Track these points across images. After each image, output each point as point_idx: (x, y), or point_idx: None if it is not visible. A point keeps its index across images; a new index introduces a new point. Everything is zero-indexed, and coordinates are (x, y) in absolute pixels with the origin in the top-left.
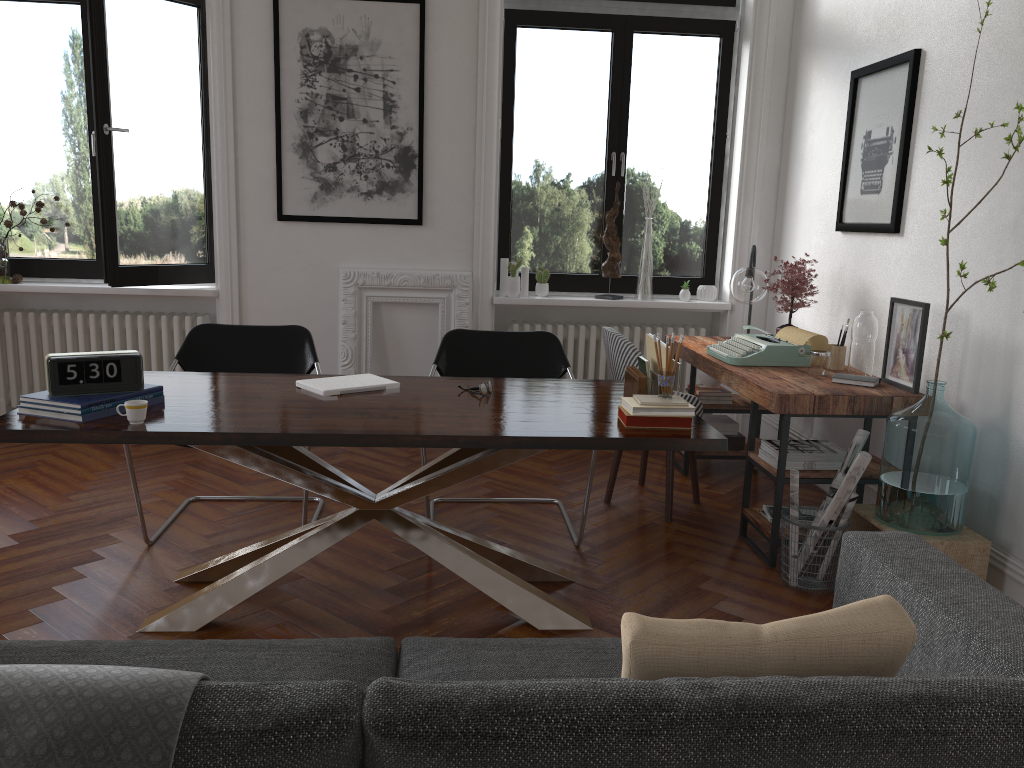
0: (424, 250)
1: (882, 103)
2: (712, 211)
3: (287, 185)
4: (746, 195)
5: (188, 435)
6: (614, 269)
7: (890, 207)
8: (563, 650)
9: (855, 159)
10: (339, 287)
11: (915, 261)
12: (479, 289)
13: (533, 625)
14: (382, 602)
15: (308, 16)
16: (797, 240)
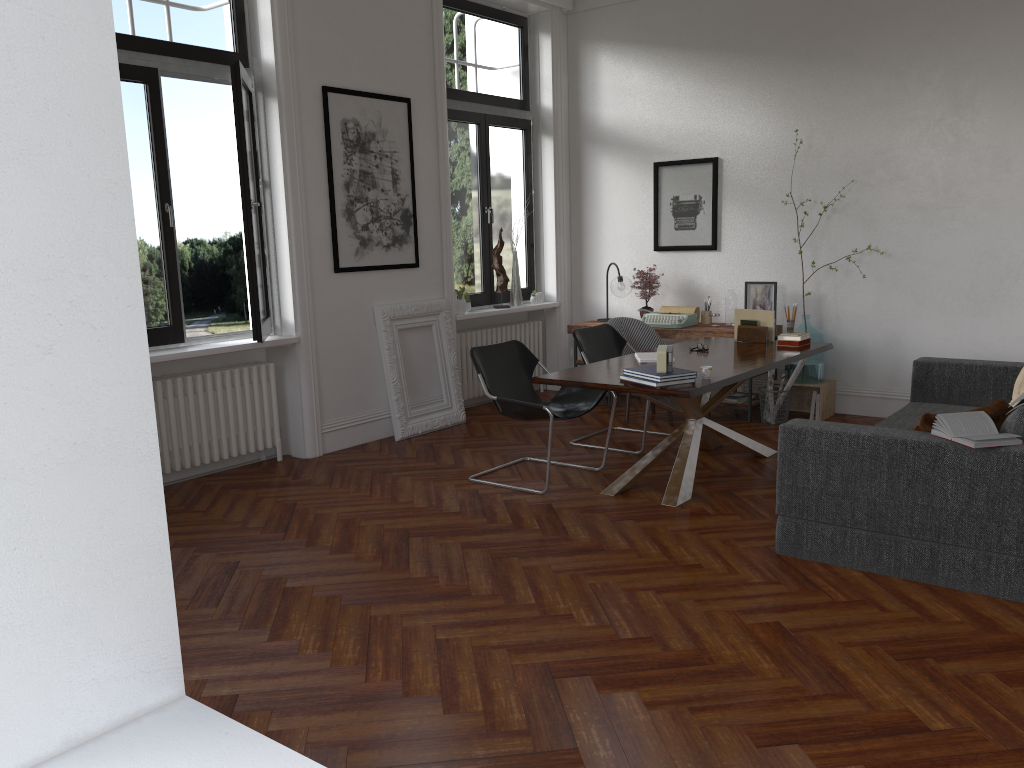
0: (418, 286)
1: (687, 182)
2: (530, 243)
3: (340, 243)
4: (560, 232)
5: (737, 376)
6: (507, 287)
7: (707, 237)
8: (903, 417)
9: (665, 211)
10: (378, 321)
11: (734, 263)
12: (451, 310)
13: (765, 456)
14: (701, 470)
15: (345, 109)
16: (604, 258)
